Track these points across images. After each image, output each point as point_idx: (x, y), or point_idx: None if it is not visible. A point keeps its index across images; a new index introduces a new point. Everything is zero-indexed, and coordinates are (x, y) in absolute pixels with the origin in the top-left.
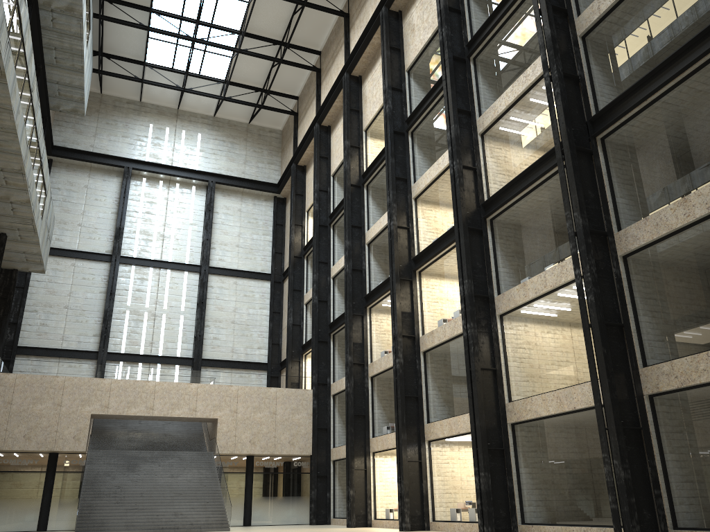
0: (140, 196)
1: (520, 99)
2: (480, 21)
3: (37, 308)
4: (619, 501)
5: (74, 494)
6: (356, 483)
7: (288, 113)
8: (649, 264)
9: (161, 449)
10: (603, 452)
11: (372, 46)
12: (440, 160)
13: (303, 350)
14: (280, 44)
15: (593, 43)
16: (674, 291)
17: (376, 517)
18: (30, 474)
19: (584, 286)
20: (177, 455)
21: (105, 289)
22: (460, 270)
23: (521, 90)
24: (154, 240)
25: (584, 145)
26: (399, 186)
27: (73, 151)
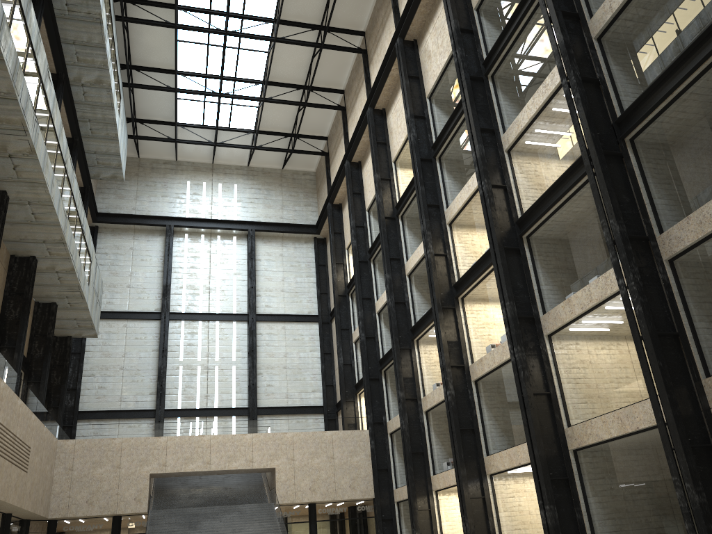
0: (183, 252)
1: (542, 110)
2: (493, 38)
3: (94, 372)
4: (697, 528)
5: None
6: (421, 525)
7: (319, 154)
8: (698, 265)
9: (223, 504)
10: (673, 475)
11: (392, 78)
12: (470, 182)
13: (356, 389)
14: (303, 88)
15: (610, 43)
16: None
17: None
18: None
19: (630, 296)
20: (238, 509)
21: (157, 347)
22: (500, 292)
23: (542, 101)
24: (200, 294)
25: (613, 148)
26: (432, 213)
27: (116, 216)
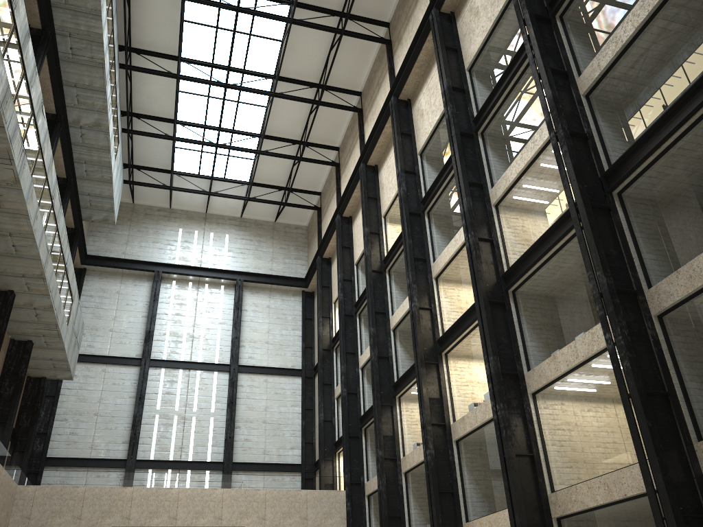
0: (170, 298)
1: (530, 165)
2: (484, 96)
3: (67, 417)
4: None
5: None
6: None
7: (312, 209)
8: (688, 321)
9: None
10: None
11: (385, 135)
12: (457, 236)
13: (336, 447)
14: (299, 143)
15: (598, 100)
16: None
17: None
18: None
19: (618, 351)
20: None
21: (134, 394)
22: (484, 347)
23: (530, 156)
24: (183, 341)
25: (600, 201)
26: (419, 267)
27: (105, 259)
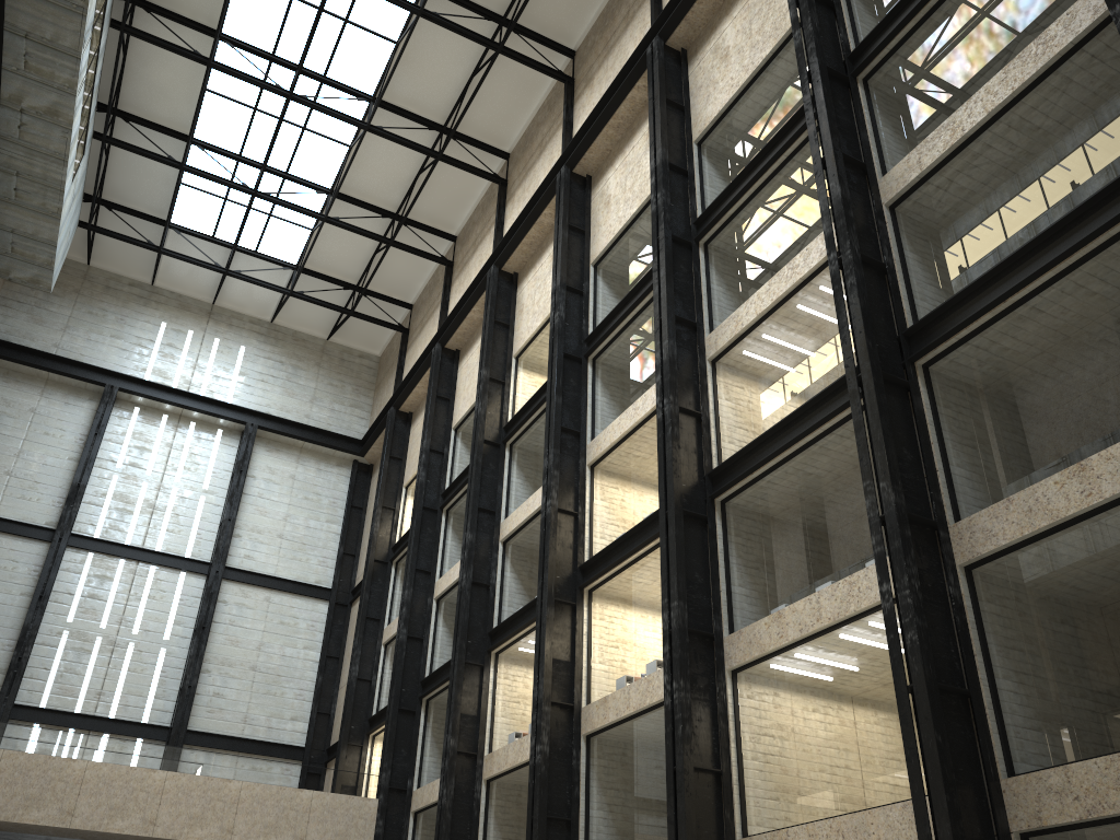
0: (125, 436)
1: (781, 304)
2: (718, 188)
3: None
4: None
5: None
6: None
7: (394, 328)
8: (1015, 582)
9: None
10: None
11: (540, 227)
12: (639, 402)
13: (371, 726)
14: (393, 218)
15: (909, 216)
16: (1066, 632)
17: None
18: None
19: (898, 615)
20: None
21: (31, 589)
22: (665, 584)
23: (783, 289)
24: (136, 513)
25: (896, 372)
26: (567, 443)
27: (21, 349)
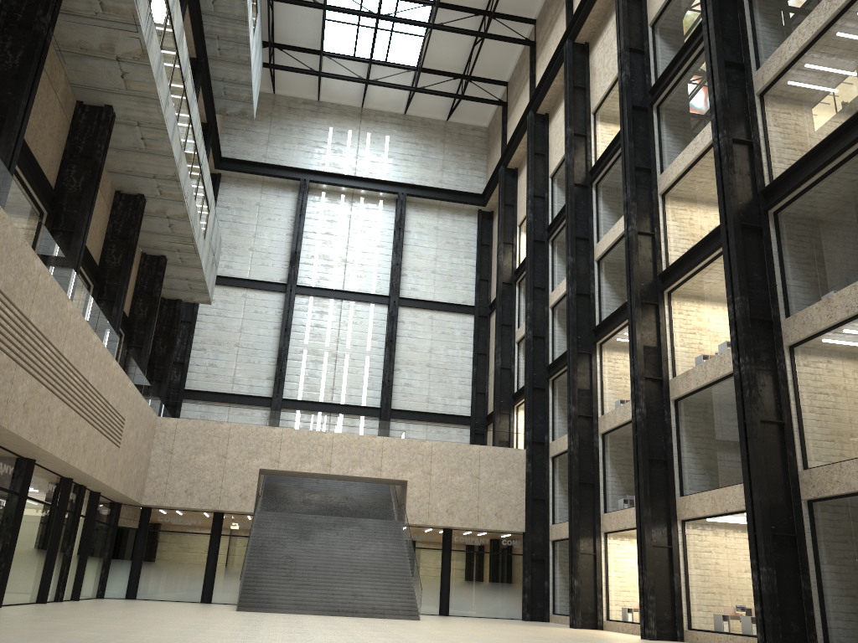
0: (318, 214)
1: (821, 35)
2: None
3: (205, 346)
4: None
5: (241, 563)
6: (582, 572)
7: (495, 104)
8: None
9: (341, 515)
10: None
11: (603, 0)
12: (698, 138)
13: (514, 400)
14: (483, 14)
15: None
16: None
17: (609, 618)
18: (193, 535)
19: None
20: (359, 523)
21: (279, 325)
22: (728, 284)
23: (822, 21)
24: (335, 266)
25: None
26: (640, 179)
27: (243, 163)
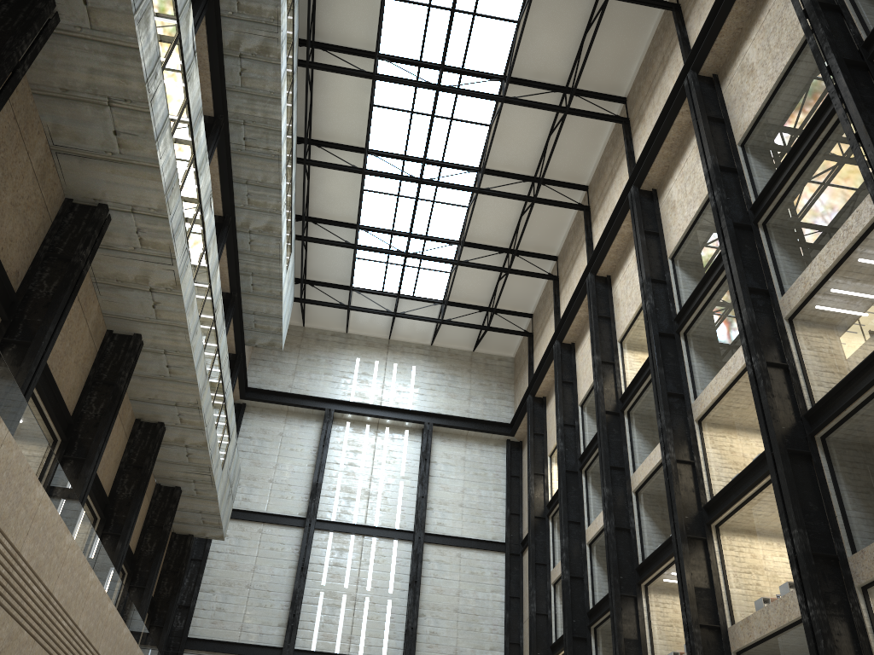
0: (342, 444)
1: (843, 261)
2: (765, 176)
3: (214, 587)
4: None
5: None
6: None
7: (521, 334)
8: None
9: None
10: None
11: (621, 237)
12: (730, 362)
13: (552, 652)
14: (507, 252)
15: None
16: None
17: None
18: None
19: None
20: None
21: (295, 563)
22: (782, 515)
23: (842, 248)
24: (357, 499)
25: None
26: (674, 405)
27: (268, 393)
